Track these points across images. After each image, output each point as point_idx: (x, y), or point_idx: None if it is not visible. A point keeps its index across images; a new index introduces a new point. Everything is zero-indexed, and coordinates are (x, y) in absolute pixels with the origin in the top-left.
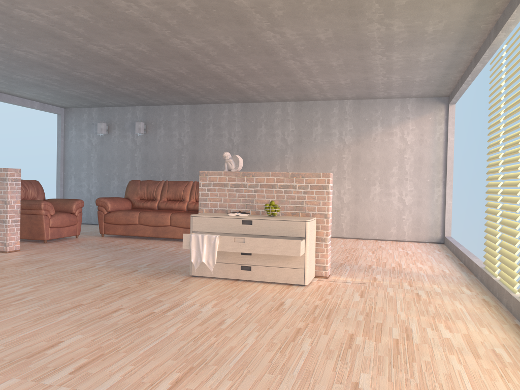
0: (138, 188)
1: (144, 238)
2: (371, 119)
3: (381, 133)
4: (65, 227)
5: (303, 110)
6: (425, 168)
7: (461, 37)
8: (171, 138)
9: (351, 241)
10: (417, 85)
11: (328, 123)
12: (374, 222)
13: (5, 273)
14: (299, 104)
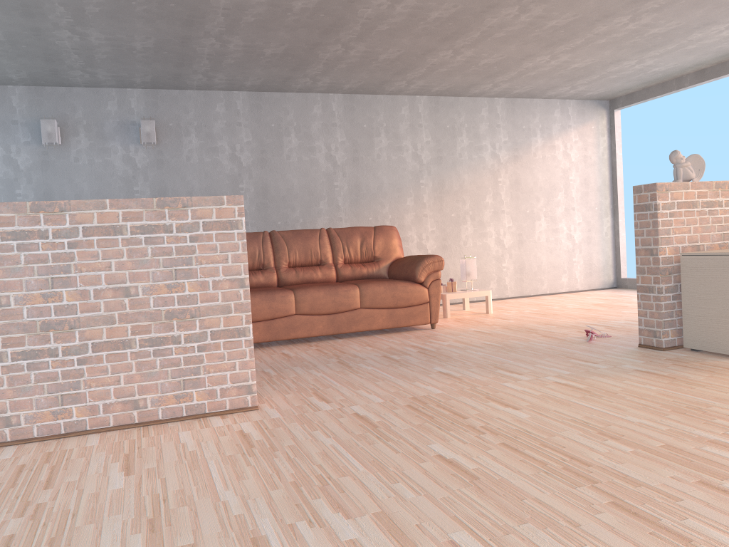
0: None
1: (301, 342)
2: (529, 126)
3: (542, 147)
4: None
5: (441, 110)
6: (592, 193)
7: None
8: (215, 154)
9: (542, 300)
10: (632, 78)
11: (476, 131)
12: (542, 270)
13: (550, 430)
14: (434, 100)
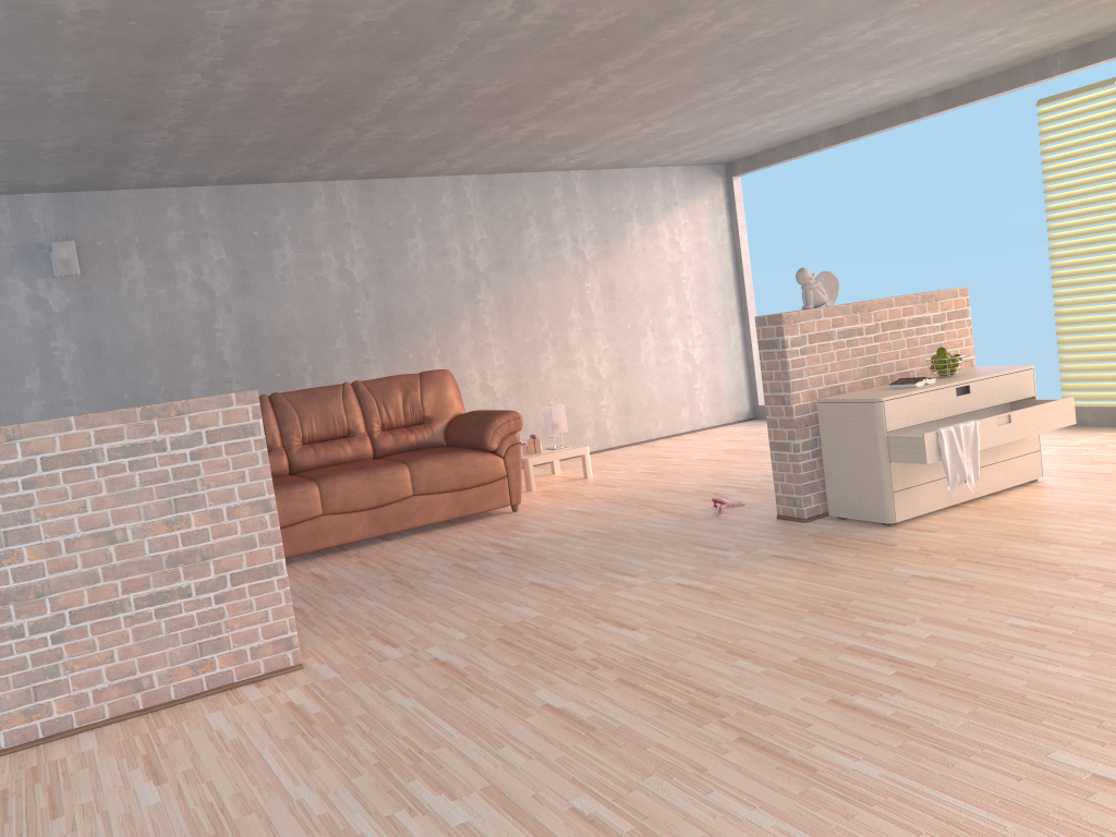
0: None
1: (334, 552)
2: (621, 207)
3: (641, 235)
4: None
5: (497, 194)
6: (712, 293)
7: (1004, 62)
8: (173, 282)
9: (657, 448)
10: (751, 140)
11: (550, 219)
12: (655, 405)
13: (673, 654)
14: (487, 180)
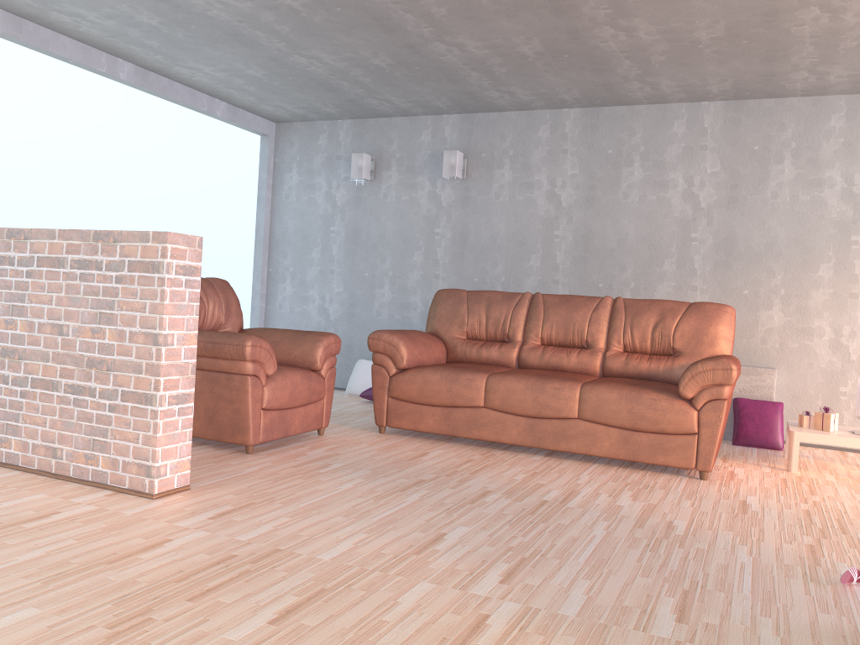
0: (465, 309)
1: (495, 447)
2: None
3: None
4: (298, 407)
5: None
6: None
7: None
8: (530, 191)
9: None
10: None
11: None
12: None
13: None
14: None
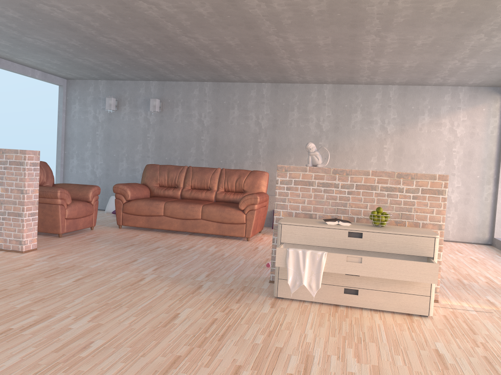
0: (158, 173)
1: (169, 232)
2: (418, 107)
3: (428, 124)
4: (81, 218)
5: (341, 94)
6: (475, 163)
7: None
8: (190, 118)
9: None
10: (486, 72)
11: (370, 109)
12: None
13: (39, 291)
14: (337, 87)
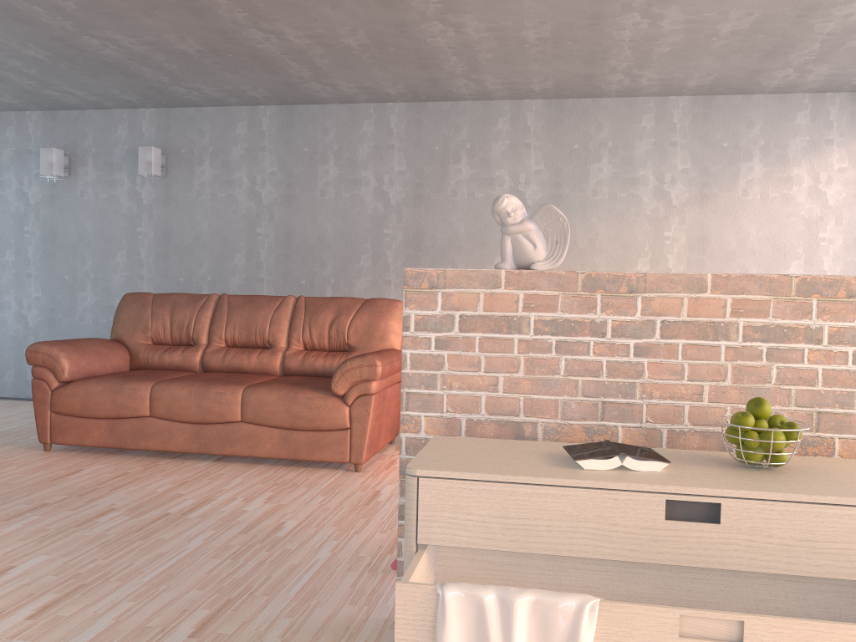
0: (149, 313)
1: (167, 456)
2: (737, 143)
3: (762, 179)
4: None
5: (565, 121)
6: None
7: None
8: (231, 188)
9: None
10: None
11: (629, 152)
12: None
13: None
14: (555, 106)
